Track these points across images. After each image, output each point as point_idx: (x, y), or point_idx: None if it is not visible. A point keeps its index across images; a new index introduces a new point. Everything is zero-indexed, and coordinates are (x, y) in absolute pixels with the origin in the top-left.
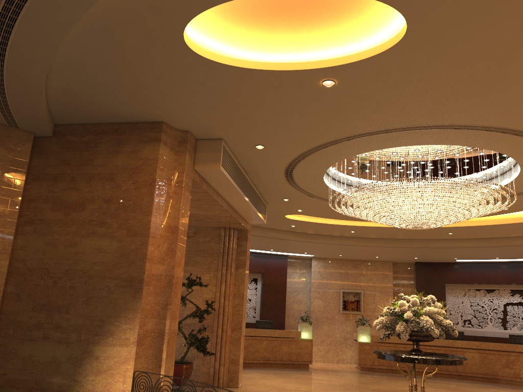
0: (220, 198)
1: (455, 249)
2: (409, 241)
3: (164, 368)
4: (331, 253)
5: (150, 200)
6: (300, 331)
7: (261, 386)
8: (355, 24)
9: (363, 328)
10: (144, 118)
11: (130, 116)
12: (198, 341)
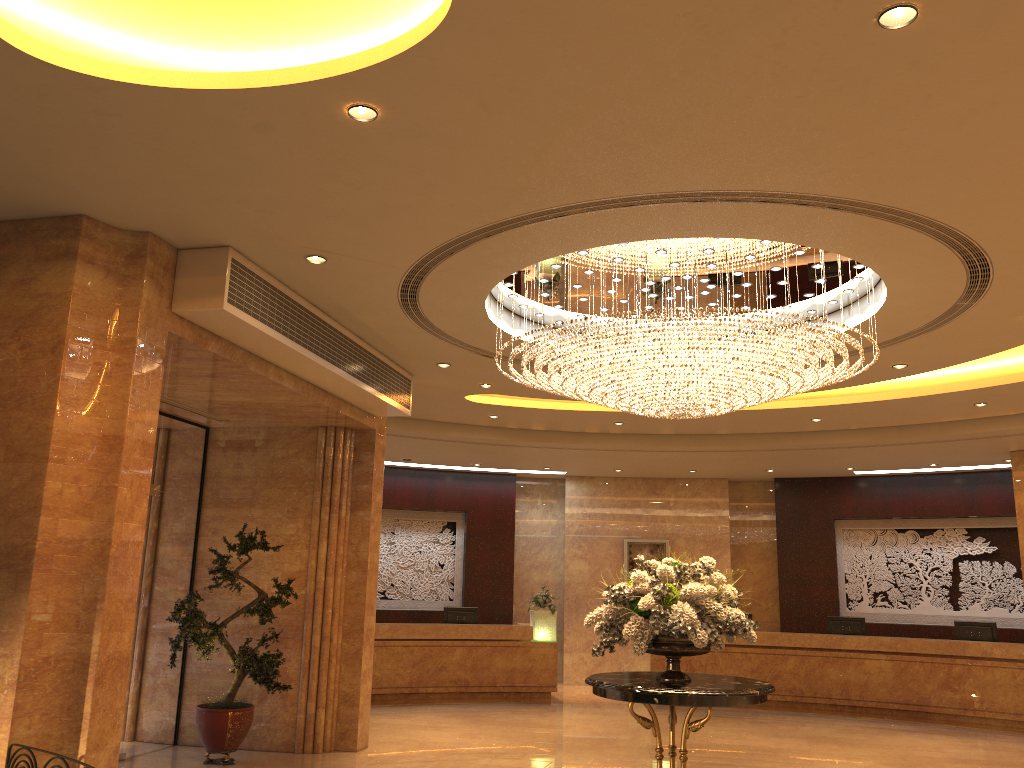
0: (274, 370)
1: (838, 451)
2: (740, 438)
3: (86, 734)
4: (597, 467)
5: (53, 384)
6: (532, 625)
7: (411, 745)
8: None
9: None
10: (39, 208)
11: (9, 205)
12: (257, 662)
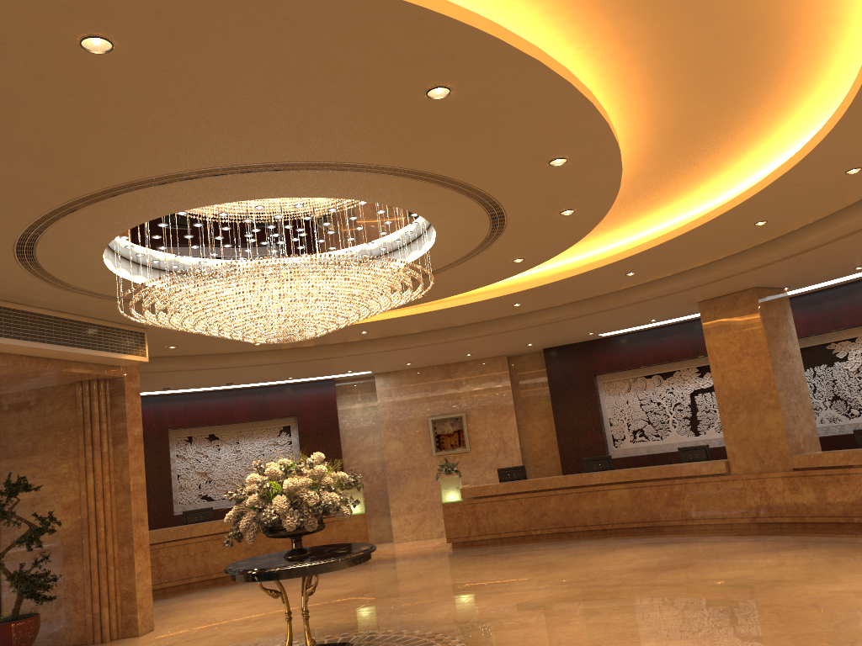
0: None
1: (559, 324)
2: (474, 326)
3: None
4: (388, 364)
5: None
6: None
7: (192, 623)
8: None
9: (448, 480)
10: None
11: None
12: (27, 581)
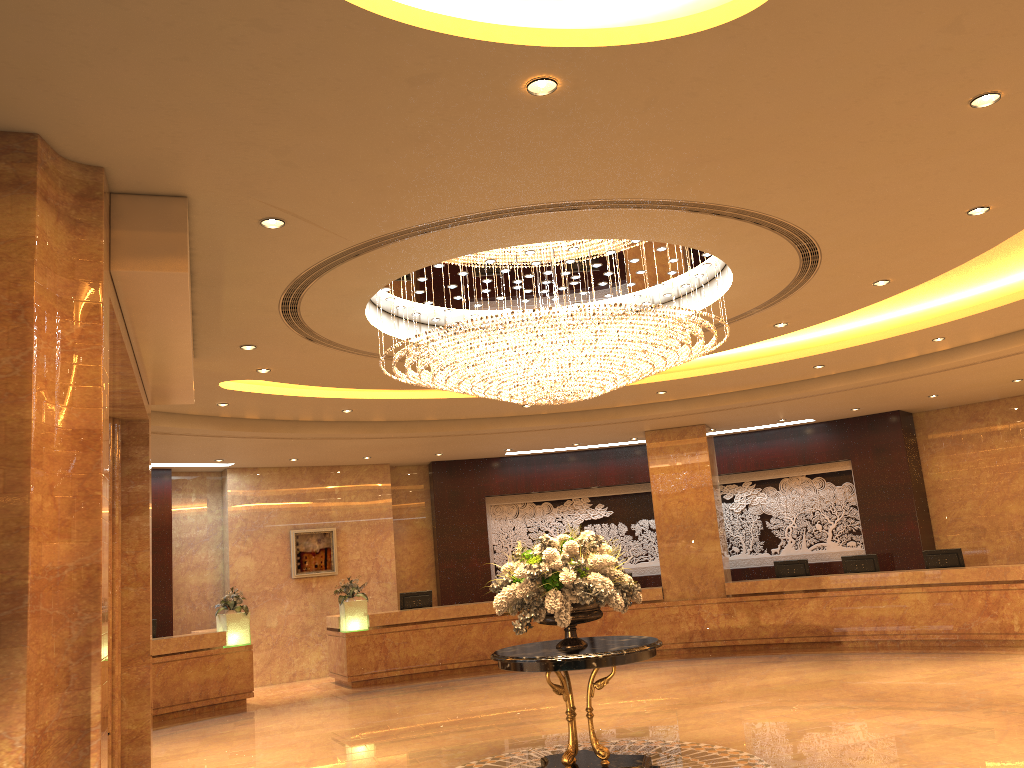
0: (130, 348)
1: (521, 434)
2: (446, 423)
3: None
4: (276, 457)
5: (23, 361)
6: (224, 630)
7: None
8: None
9: (354, 604)
10: None
11: None
12: None
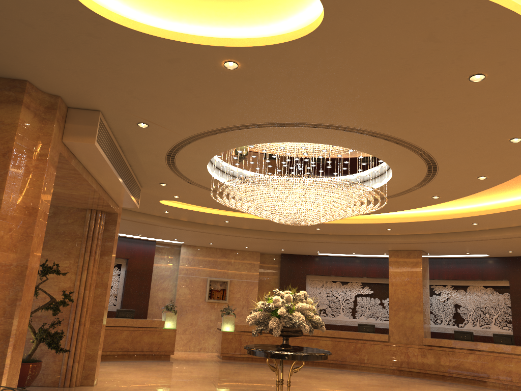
0: (91, 178)
1: (320, 243)
2: (279, 233)
3: (6, 376)
4: (202, 241)
5: (3, 174)
6: (164, 320)
7: (120, 382)
8: (267, 5)
9: (228, 318)
10: (2, 72)
11: None
12: (50, 336)
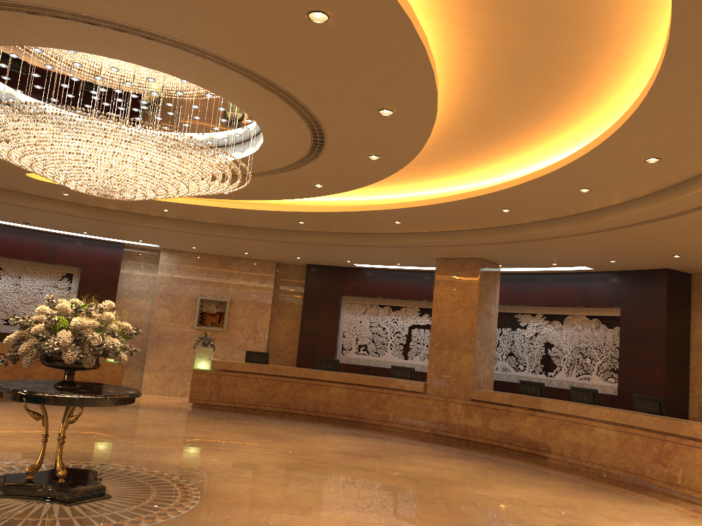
0: None
1: (328, 247)
2: (260, 231)
3: None
4: (177, 243)
5: None
6: None
7: None
8: None
9: (203, 351)
10: None
11: None
12: None
